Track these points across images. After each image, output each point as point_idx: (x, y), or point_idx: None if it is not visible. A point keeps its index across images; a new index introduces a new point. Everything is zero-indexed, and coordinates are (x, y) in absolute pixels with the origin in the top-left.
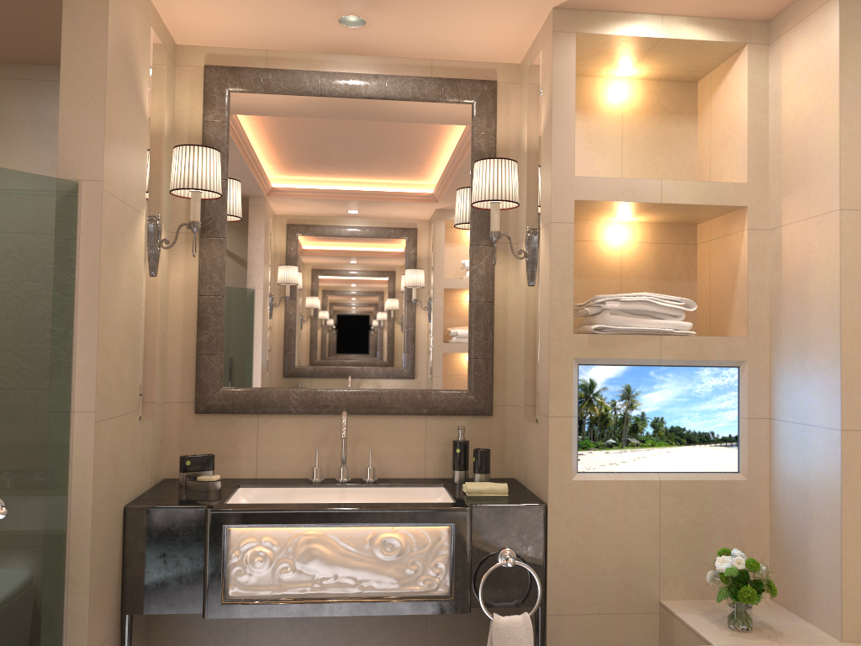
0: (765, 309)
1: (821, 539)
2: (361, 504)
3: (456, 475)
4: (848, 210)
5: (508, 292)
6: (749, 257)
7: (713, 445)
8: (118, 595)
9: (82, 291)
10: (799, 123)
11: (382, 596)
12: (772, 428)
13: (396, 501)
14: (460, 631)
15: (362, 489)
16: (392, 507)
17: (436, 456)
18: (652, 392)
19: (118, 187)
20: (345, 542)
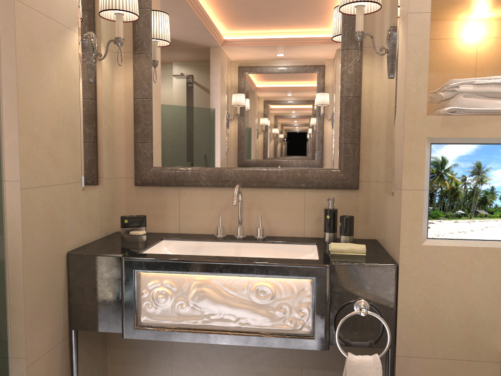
0: None
1: None
2: (240, 258)
3: (326, 236)
4: None
5: (373, 88)
6: None
7: None
8: (64, 316)
9: (5, 84)
10: None
11: (256, 332)
12: None
13: (278, 254)
14: (328, 355)
15: (253, 245)
16: (263, 262)
17: (313, 220)
18: None
19: (37, 2)
20: (227, 288)
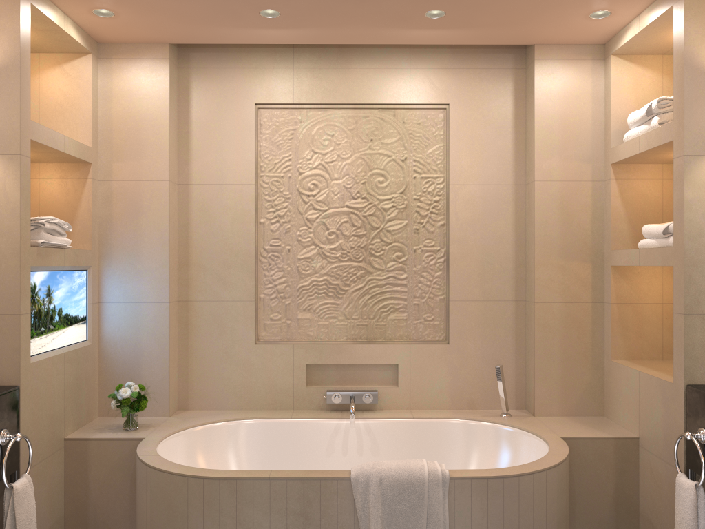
0: (97, 232)
1: (152, 366)
2: None
3: None
4: (171, 182)
5: None
6: (92, 197)
7: (79, 324)
8: None
9: None
10: (131, 120)
11: None
12: (102, 308)
13: None
14: None
15: None
16: None
17: None
18: (58, 290)
19: None
20: None
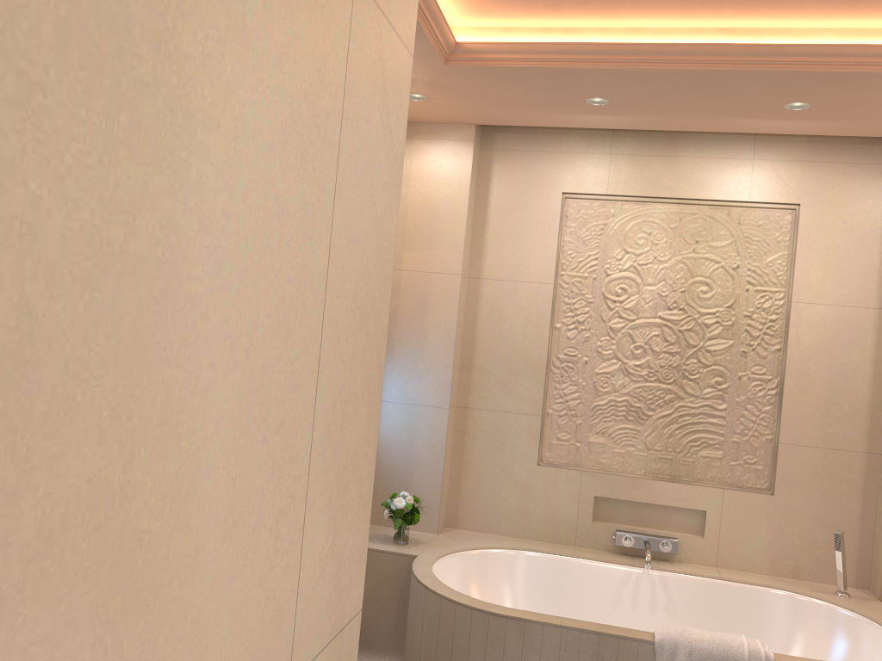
0: None
1: (424, 476)
2: None
3: None
4: (463, 275)
5: None
6: None
7: None
8: None
9: None
10: (427, 206)
11: None
12: None
13: None
14: None
15: None
16: None
17: None
18: None
19: None
20: None
